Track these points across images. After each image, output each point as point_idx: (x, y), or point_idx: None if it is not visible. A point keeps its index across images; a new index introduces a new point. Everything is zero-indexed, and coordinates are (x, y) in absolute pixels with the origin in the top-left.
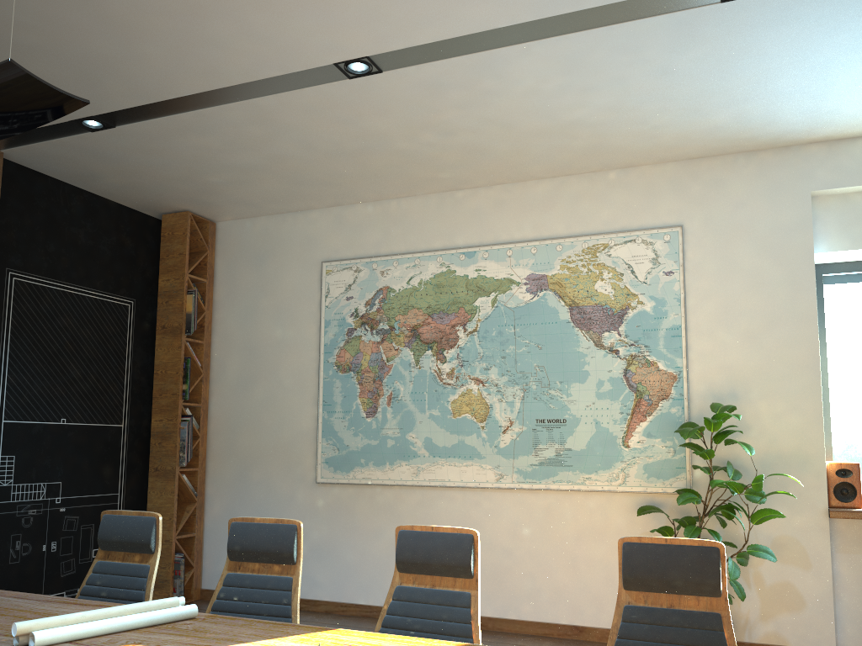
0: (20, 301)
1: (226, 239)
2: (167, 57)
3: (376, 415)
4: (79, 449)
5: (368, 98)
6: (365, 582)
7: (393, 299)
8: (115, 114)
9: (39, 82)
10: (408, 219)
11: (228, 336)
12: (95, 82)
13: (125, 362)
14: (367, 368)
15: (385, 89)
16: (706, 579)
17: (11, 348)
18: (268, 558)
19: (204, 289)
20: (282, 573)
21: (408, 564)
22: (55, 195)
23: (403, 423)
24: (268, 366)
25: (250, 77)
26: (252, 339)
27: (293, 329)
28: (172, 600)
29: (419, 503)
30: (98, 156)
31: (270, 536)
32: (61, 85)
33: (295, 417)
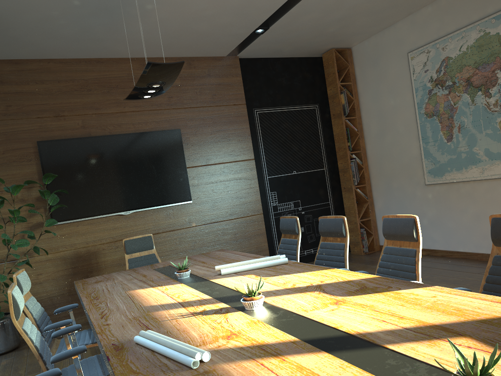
0: (262, 122)
1: (357, 56)
2: None
3: (452, 140)
4: (305, 184)
5: None
6: (461, 239)
7: (452, 64)
8: (264, 23)
9: (161, 64)
10: (454, 6)
11: (368, 110)
12: (246, 15)
13: (319, 137)
14: (443, 112)
15: None
16: None
17: (263, 144)
18: (334, 235)
19: (351, 88)
20: (340, 241)
21: (387, 235)
22: (266, 66)
23: (469, 142)
24: (390, 123)
25: None
26: (379, 109)
27: (399, 98)
28: (276, 256)
29: (487, 190)
30: (273, 42)
31: (333, 224)
32: (235, 22)
33: (408, 149)
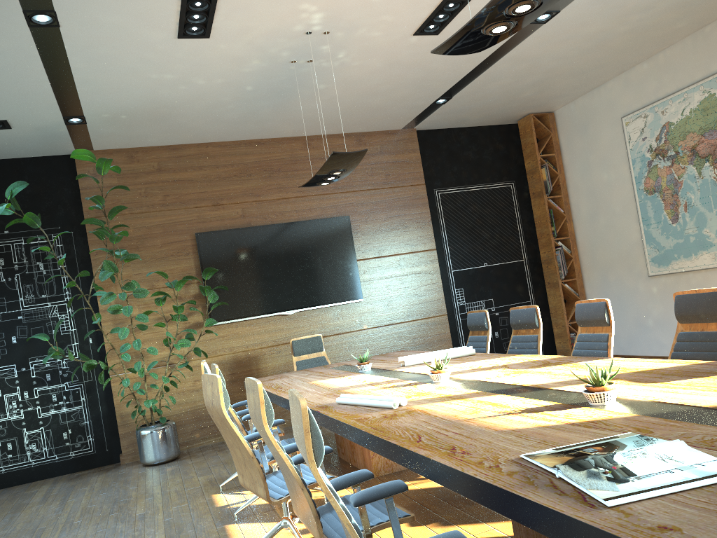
0: (445, 205)
1: (561, 121)
2: (445, 64)
3: (678, 220)
4: (498, 279)
5: (567, 24)
6: None
7: (673, 130)
8: (447, 93)
9: (345, 153)
10: (673, 64)
11: (576, 187)
12: (425, 87)
13: (516, 221)
14: (665, 187)
15: (572, 16)
16: (715, 312)
17: (446, 231)
18: (526, 326)
19: (554, 160)
20: (533, 333)
21: (580, 322)
22: (449, 138)
23: (698, 222)
24: (603, 201)
25: (491, 50)
26: (590, 185)
27: (613, 171)
28: (463, 347)
29: None
30: (457, 111)
31: (525, 315)
32: (413, 95)
33: (626, 233)
